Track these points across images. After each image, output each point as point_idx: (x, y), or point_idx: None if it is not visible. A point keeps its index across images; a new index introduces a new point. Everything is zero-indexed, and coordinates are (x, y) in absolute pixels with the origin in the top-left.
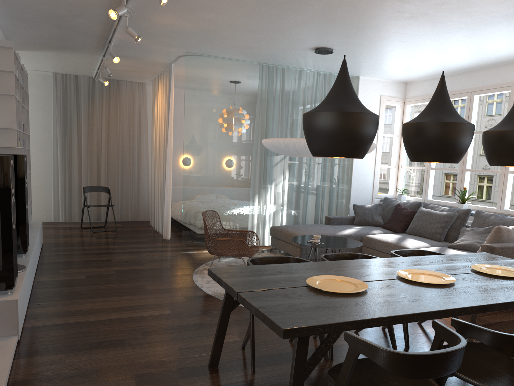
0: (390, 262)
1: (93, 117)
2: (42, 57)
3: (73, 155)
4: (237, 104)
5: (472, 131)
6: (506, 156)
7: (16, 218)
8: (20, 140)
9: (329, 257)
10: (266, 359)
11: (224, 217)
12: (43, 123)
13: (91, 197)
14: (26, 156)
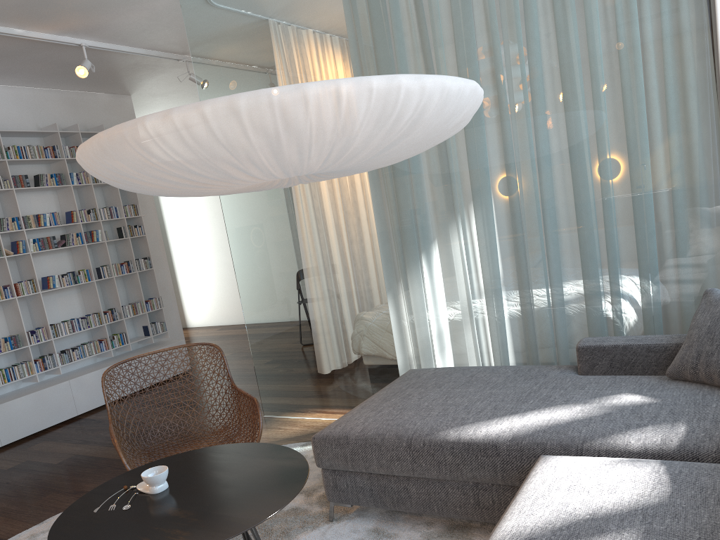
0: None
1: None
2: (176, 87)
3: None
4: (295, 65)
5: None
6: None
7: None
8: (1, 246)
9: None
10: None
11: (325, 342)
12: None
13: None
14: None
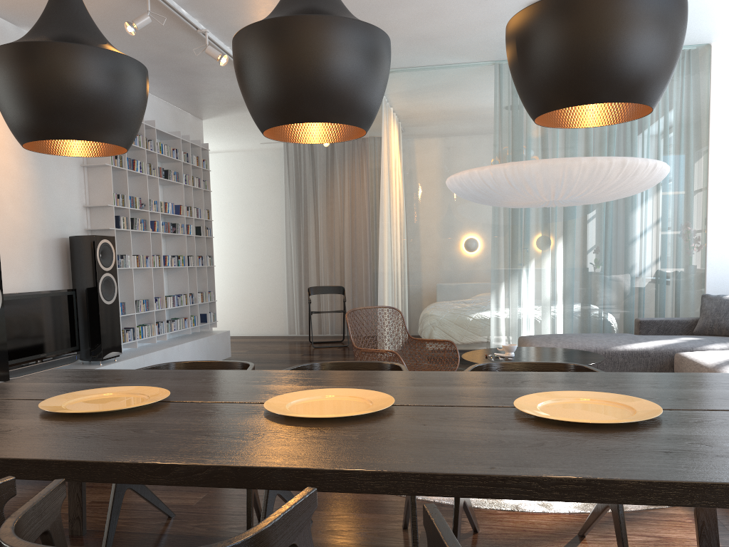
0: (389, 377)
1: (332, 194)
2: (242, 122)
3: (309, 246)
4: (455, 135)
5: (326, 34)
6: (528, 87)
7: (88, 315)
8: (148, 222)
9: (330, 368)
10: (163, 540)
11: (441, 321)
12: (281, 209)
13: (331, 302)
14: (114, 237)
